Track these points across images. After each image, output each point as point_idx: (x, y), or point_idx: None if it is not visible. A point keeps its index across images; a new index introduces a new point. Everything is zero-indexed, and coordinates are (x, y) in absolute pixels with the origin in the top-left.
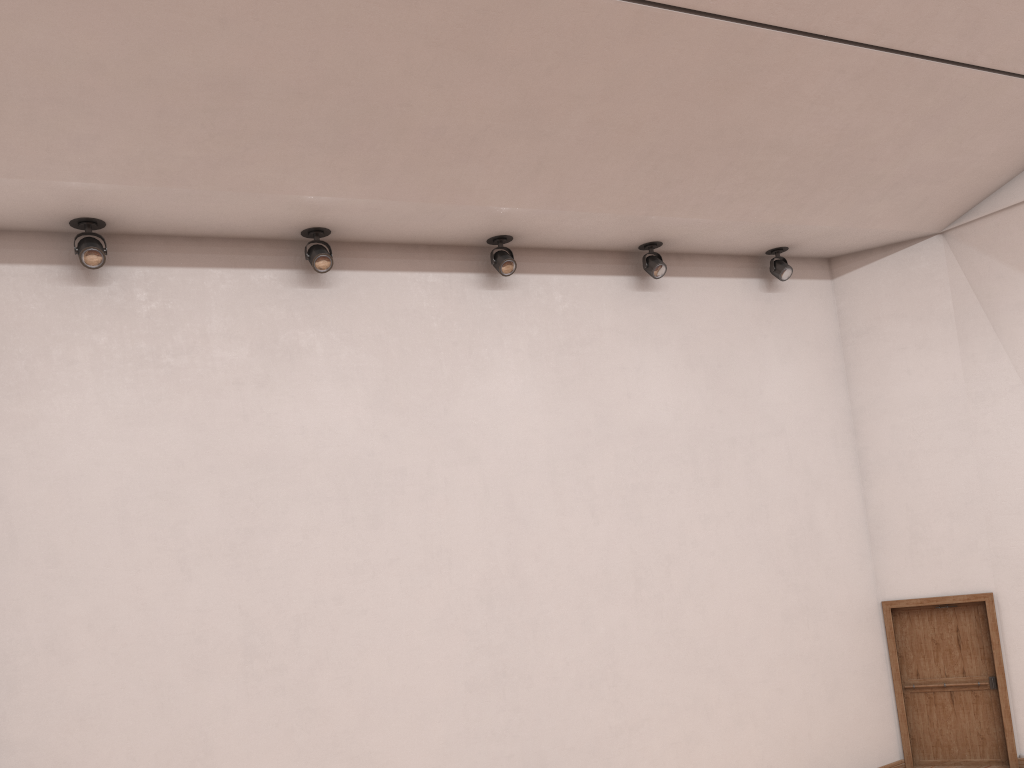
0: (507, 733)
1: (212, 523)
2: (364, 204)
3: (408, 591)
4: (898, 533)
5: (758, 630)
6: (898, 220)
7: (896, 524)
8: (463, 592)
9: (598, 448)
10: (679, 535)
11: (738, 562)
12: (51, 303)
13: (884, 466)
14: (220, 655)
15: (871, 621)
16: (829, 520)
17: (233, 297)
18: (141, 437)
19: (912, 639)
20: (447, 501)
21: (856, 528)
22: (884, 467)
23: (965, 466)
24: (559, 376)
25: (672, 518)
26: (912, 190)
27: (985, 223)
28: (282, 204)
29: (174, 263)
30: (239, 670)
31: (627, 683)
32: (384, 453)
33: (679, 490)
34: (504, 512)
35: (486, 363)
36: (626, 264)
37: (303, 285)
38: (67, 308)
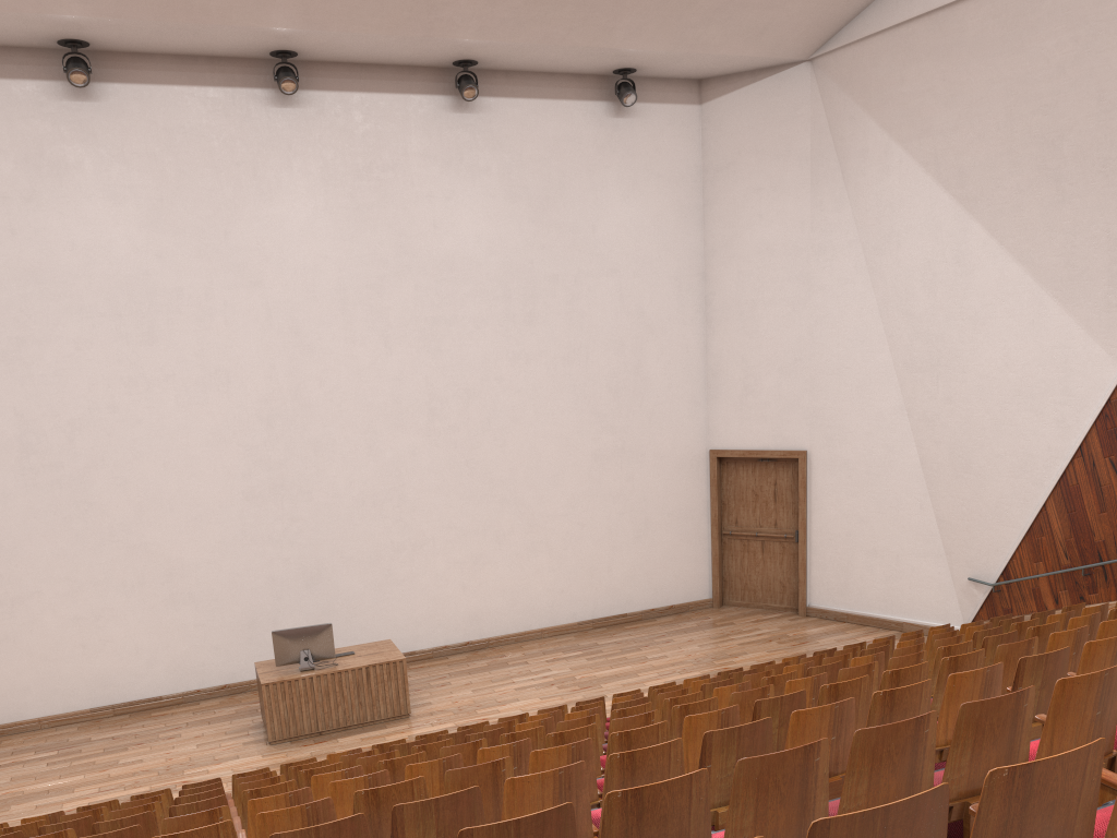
0: (284, 539)
1: None
2: (98, 21)
3: (184, 405)
4: (732, 384)
5: (563, 467)
6: (745, 46)
7: (731, 375)
8: (242, 410)
9: (396, 279)
10: (482, 370)
11: (547, 401)
12: None
13: (727, 314)
14: None
15: (696, 468)
16: (660, 365)
17: None
18: None
19: (736, 489)
20: (227, 323)
21: (692, 375)
22: (727, 315)
23: (800, 321)
24: (355, 203)
25: (476, 353)
26: (744, 16)
27: (844, 54)
28: (11, 19)
29: None
30: (17, 464)
31: (413, 505)
32: (159, 273)
33: (486, 326)
34: (288, 337)
35: (273, 186)
36: (443, 82)
37: (69, 98)
38: None
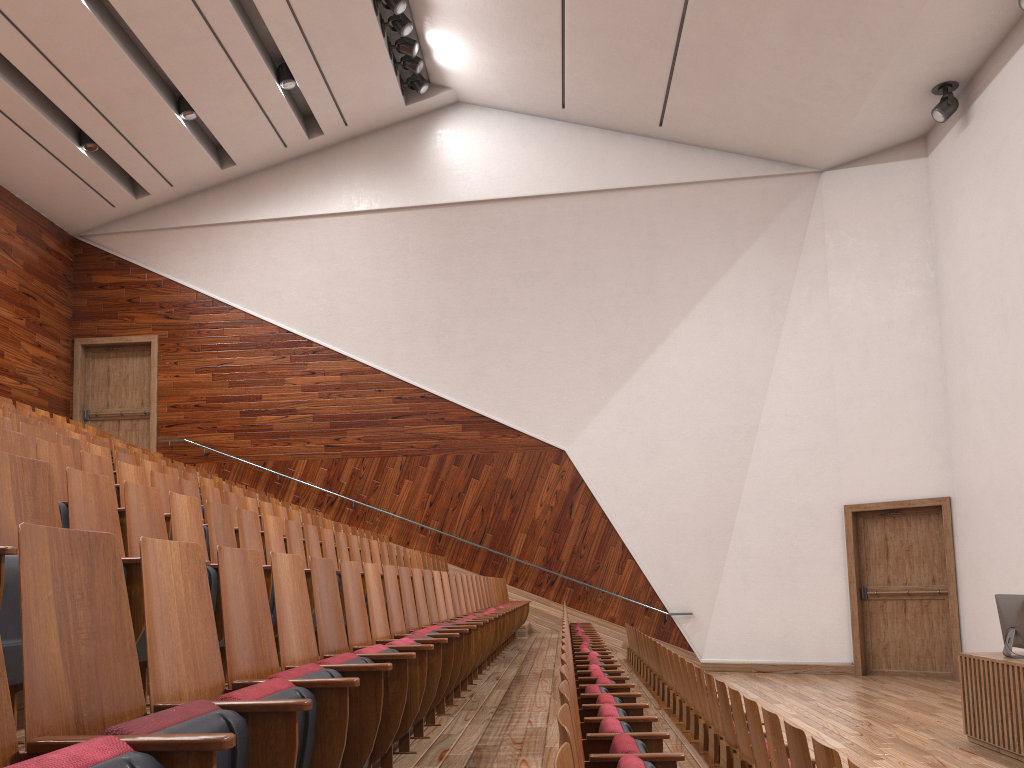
0: None
1: (1016, 287)
2: None
3: None
4: None
5: None
6: None
7: None
8: None
9: None
10: None
11: None
12: (955, 153)
13: None
14: (1022, 400)
15: None
16: None
17: (1021, 74)
18: (987, 230)
19: None
20: None
21: None
22: None
23: None
24: None
25: None
26: None
27: None
28: (944, 6)
29: (995, 73)
30: None
31: None
32: None
33: None
34: None
35: None
36: None
37: None
38: (960, 152)
